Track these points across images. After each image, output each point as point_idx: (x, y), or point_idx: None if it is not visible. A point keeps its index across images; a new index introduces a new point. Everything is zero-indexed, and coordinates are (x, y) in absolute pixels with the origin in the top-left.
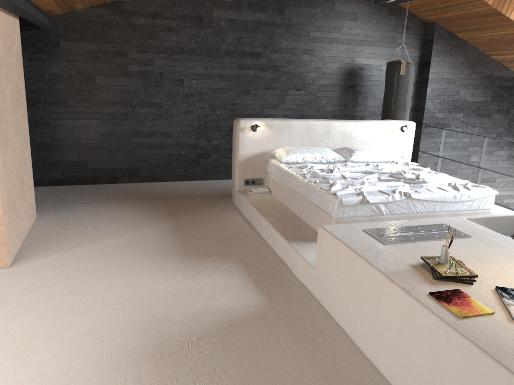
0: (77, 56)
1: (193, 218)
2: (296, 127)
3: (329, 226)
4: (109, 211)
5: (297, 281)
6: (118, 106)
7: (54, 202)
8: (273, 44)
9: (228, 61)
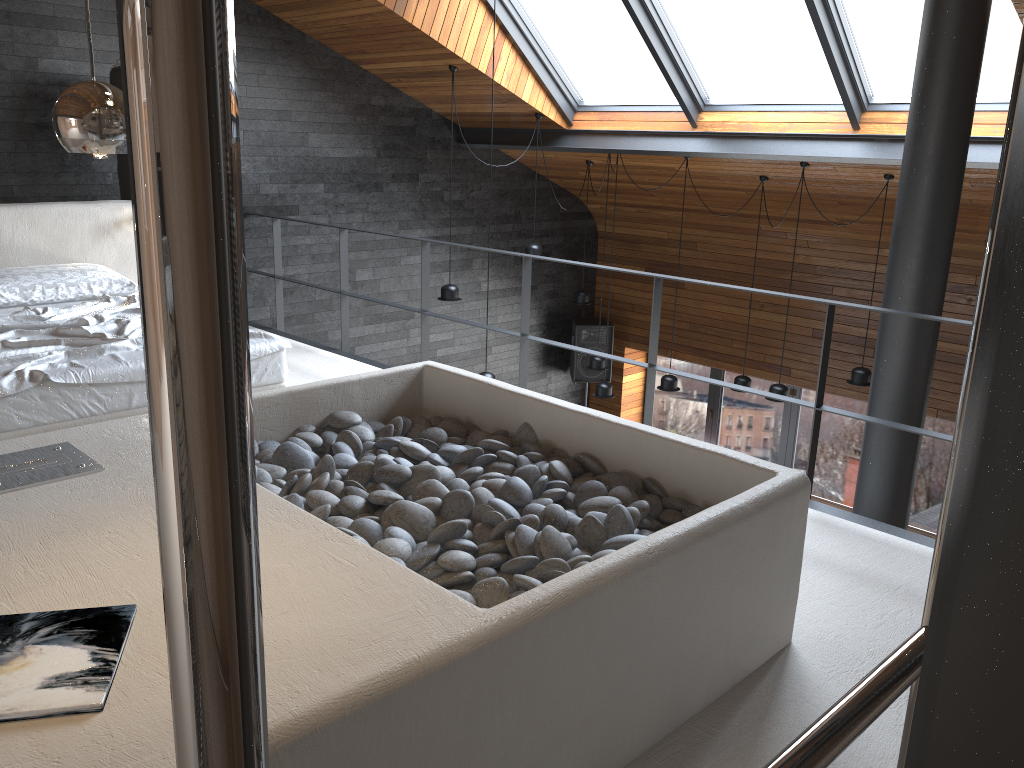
0: None
1: None
2: None
3: None
4: None
5: None
6: None
7: None
8: None
9: None
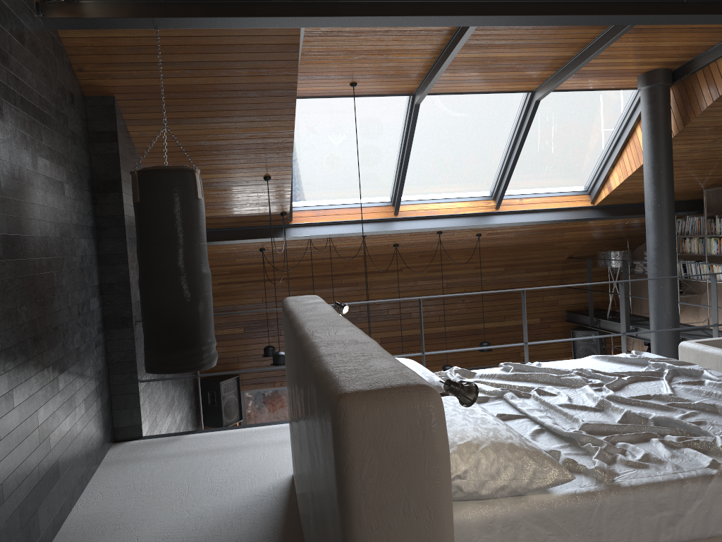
0: None
1: None
2: None
3: None
4: None
5: None
6: None
7: None
8: None
9: None
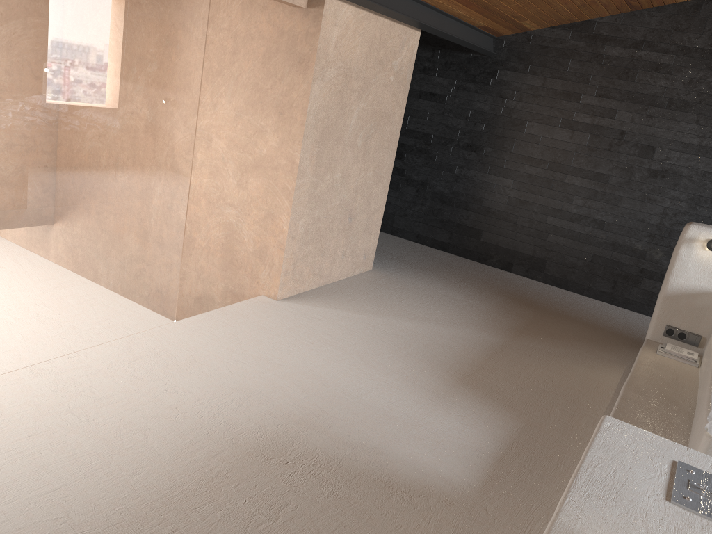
0: (512, 91)
1: (543, 347)
2: None
3: (616, 423)
4: (450, 295)
5: None
6: (544, 167)
7: (410, 264)
8: None
9: None
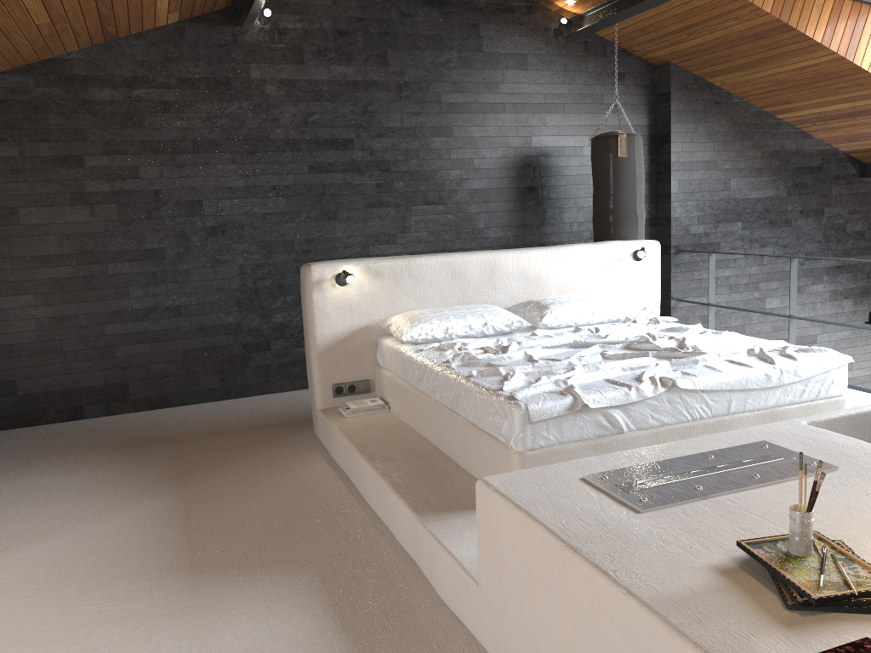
0: None
1: (225, 478)
2: (428, 270)
3: (500, 478)
4: (44, 483)
5: (446, 612)
6: (72, 263)
7: None
8: (373, 122)
9: (289, 160)
